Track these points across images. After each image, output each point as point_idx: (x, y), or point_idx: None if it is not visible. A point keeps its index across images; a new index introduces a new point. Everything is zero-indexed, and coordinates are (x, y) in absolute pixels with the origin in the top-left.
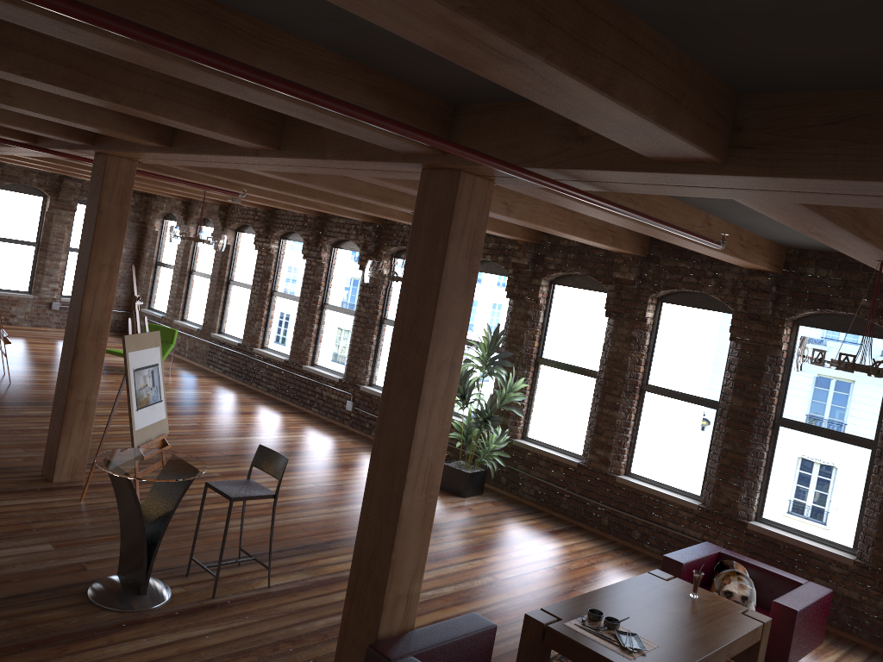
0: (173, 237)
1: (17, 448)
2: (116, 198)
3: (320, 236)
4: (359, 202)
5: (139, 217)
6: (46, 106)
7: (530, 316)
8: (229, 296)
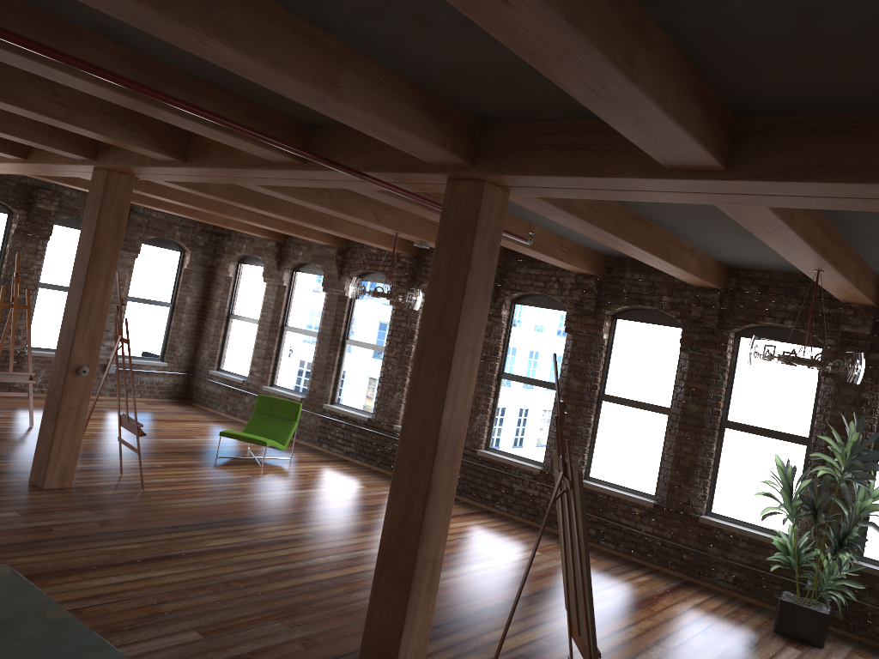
0: (365, 292)
1: (272, 621)
2: (487, 247)
3: (499, 289)
4: (669, 252)
5: (207, 260)
6: (656, 87)
7: (866, 400)
8: (346, 358)
